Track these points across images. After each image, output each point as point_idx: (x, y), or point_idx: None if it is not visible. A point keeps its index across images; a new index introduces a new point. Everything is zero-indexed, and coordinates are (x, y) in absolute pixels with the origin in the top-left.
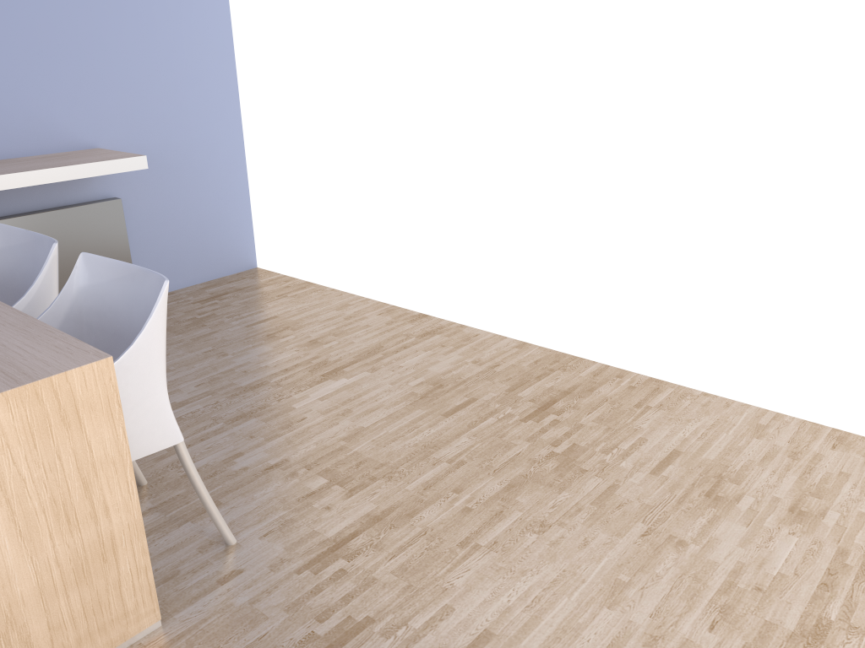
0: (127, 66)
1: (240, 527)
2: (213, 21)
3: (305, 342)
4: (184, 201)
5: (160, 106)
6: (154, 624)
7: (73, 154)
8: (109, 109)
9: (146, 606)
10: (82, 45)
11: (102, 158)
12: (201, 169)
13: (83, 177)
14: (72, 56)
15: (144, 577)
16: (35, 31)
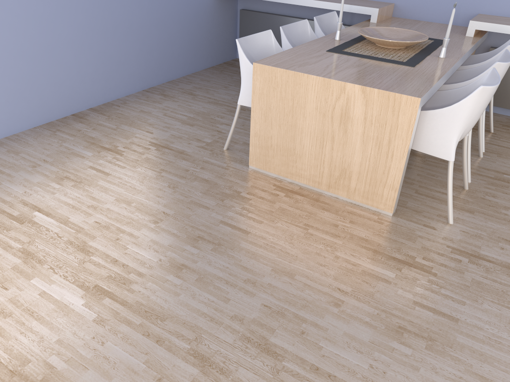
0: None
1: (461, 223)
2: None
3: None
4: None
5: None
6: (389, 213)
7: None
8: None
9: (389, 203)
10: None
11: None
12: None
13: None
14: None
15: (393, 192)
16: None
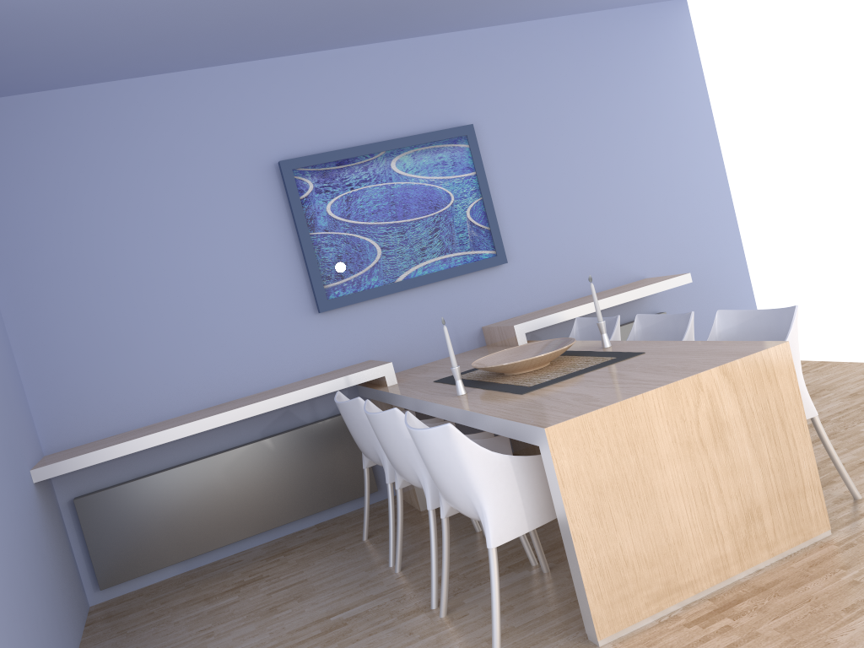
0: (659, 217)
1: (859, 491)
2: (712, 173)
3: (845, 395)
4: (706, 310)
5: (683, 241)
6: (826, 532)
7: (634, 283)
8: (650, 249)
9: (821, 516)
10: (630, 209)
11: (659, 280)
12: (716, 283)
13: (652, 293)
14: (625, 218)
15: (817, 494)
16: (603, 206)
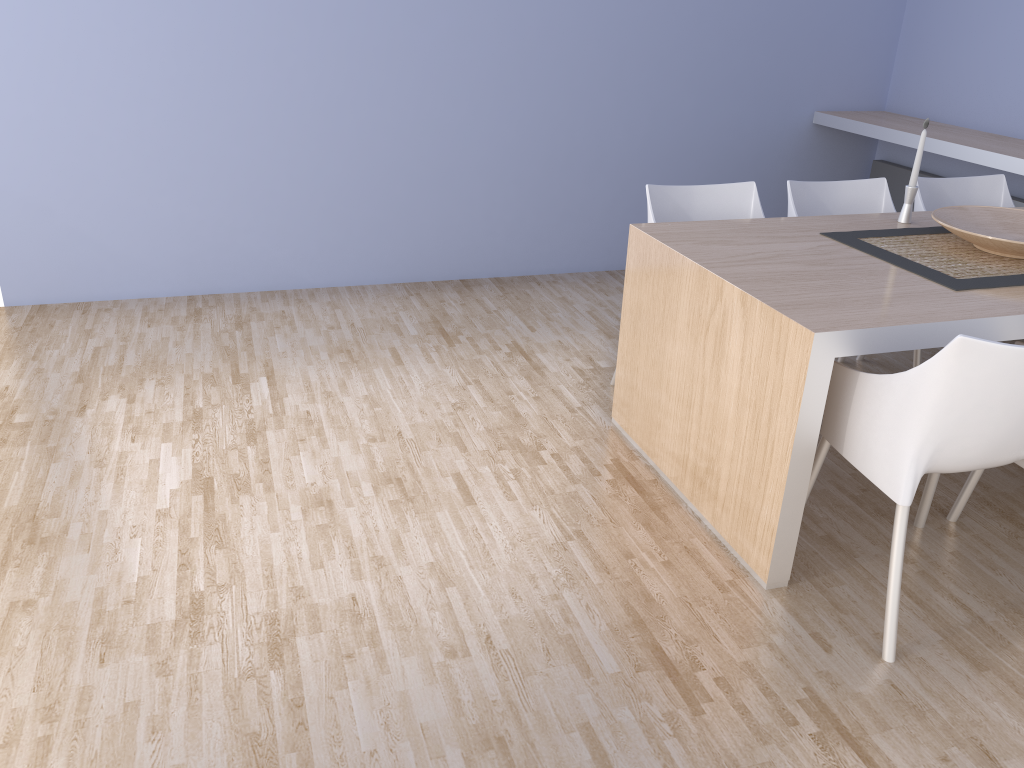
0: None
1: (917, 671)
2: None
3: None
4: None
5: None
6: (762, 581)
7: None
8: None
9: (763, 558)
10: None
11: None
12: None
13: None
14: None
15: (769, 534)
16: None
